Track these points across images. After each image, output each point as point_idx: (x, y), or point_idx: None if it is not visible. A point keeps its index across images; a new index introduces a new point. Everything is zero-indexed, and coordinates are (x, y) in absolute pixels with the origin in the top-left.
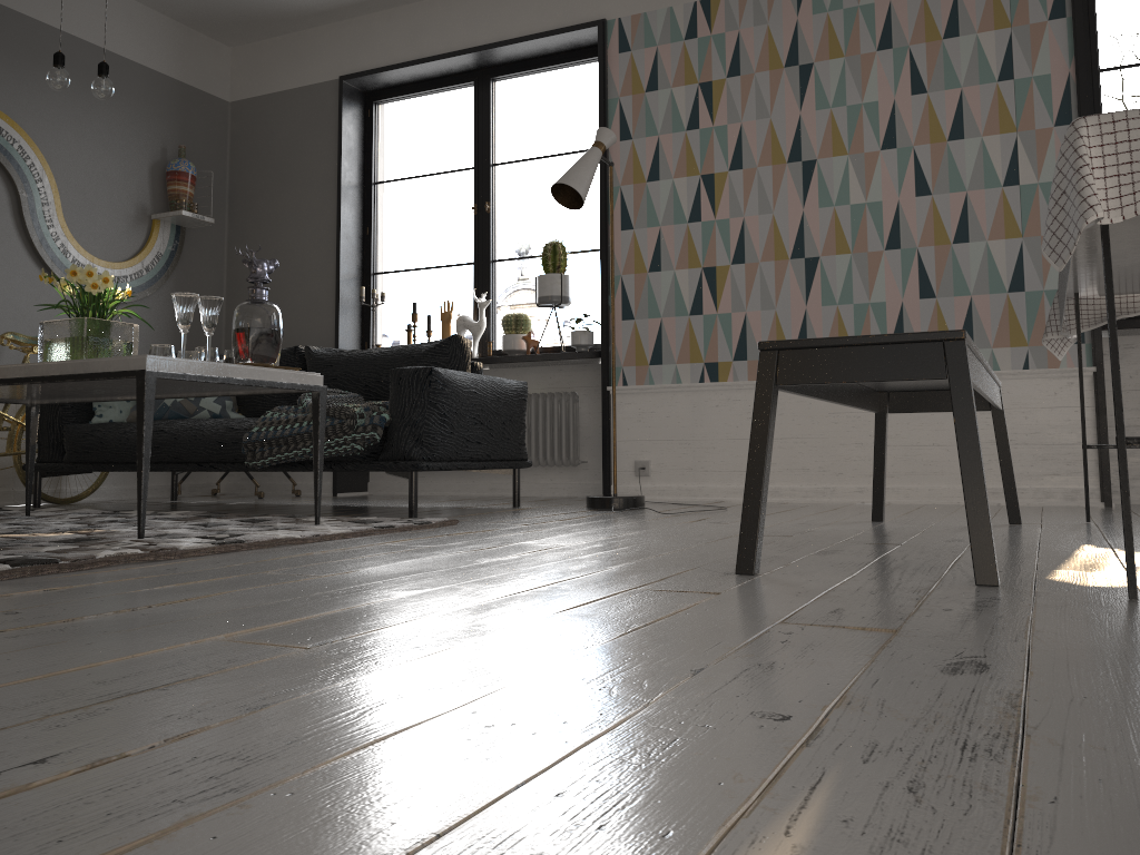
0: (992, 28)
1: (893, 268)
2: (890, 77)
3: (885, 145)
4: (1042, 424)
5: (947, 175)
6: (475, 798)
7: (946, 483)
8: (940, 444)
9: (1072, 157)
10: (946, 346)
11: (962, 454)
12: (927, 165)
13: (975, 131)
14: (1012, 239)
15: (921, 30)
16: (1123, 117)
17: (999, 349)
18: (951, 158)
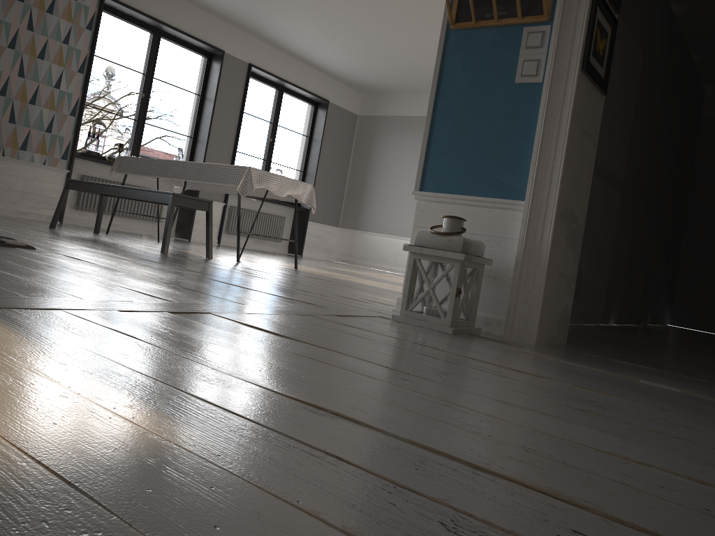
0: (66, 19)
1: (0, 105)
2: (19, 15)
3: (10, 46)
4: (45, 188)
5: (33, 73)
6: (312, 285)
7: (1, 206)
8: (2, 189)
9: (250, 175)
10: (209, 204)
11: (210, 229)
12: (26, 64)
13: (49, 59)
14: (52, 111)
15: (38, 2)
16: (256, 169)
17: (36, 154)
18: (37, 66)
